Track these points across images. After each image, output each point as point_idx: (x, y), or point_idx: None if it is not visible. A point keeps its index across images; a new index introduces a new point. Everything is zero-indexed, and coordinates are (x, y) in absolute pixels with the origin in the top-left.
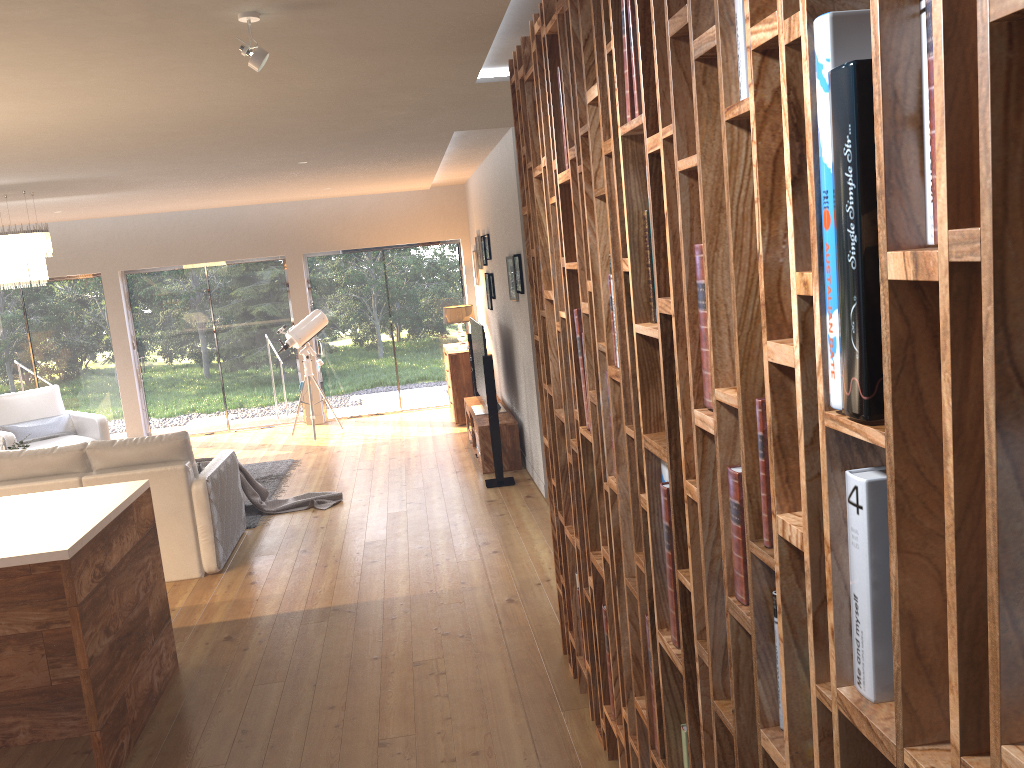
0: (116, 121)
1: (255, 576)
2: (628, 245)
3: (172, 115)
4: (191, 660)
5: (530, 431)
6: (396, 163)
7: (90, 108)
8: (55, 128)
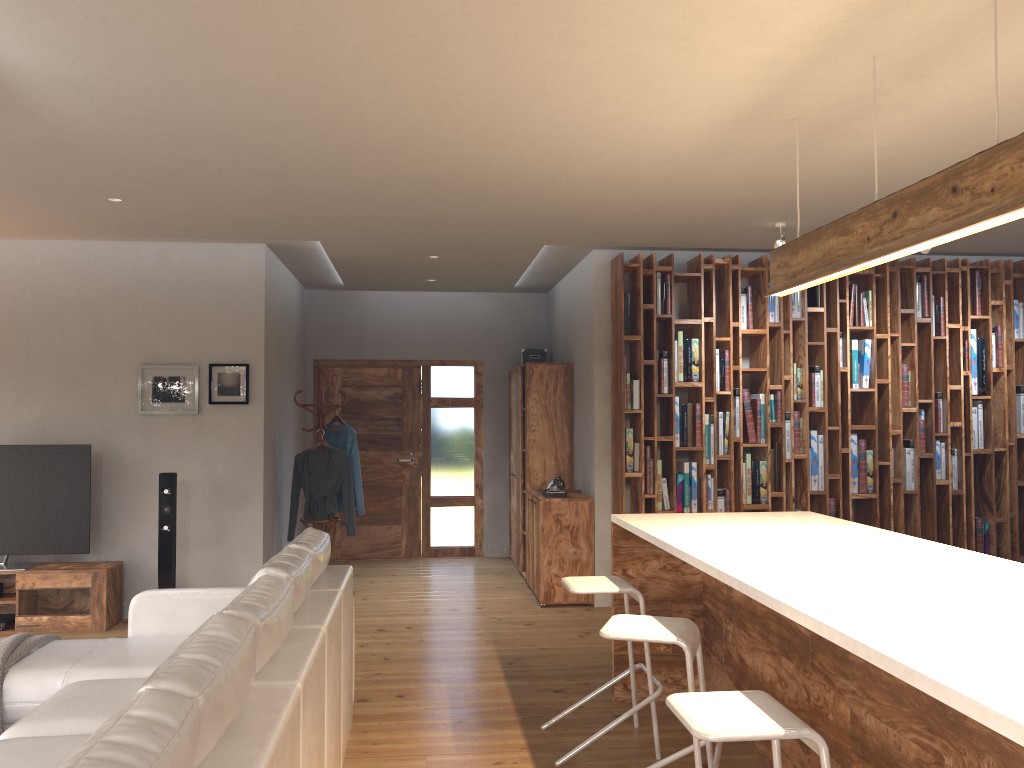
0: (536, 178)
1: (377, 697)
2: (849, 363)
3: (538, 192)
4: (603, 698)
5: (188, 559)
6: (58, 224)
7: (608, 180)
8: (532, 161)
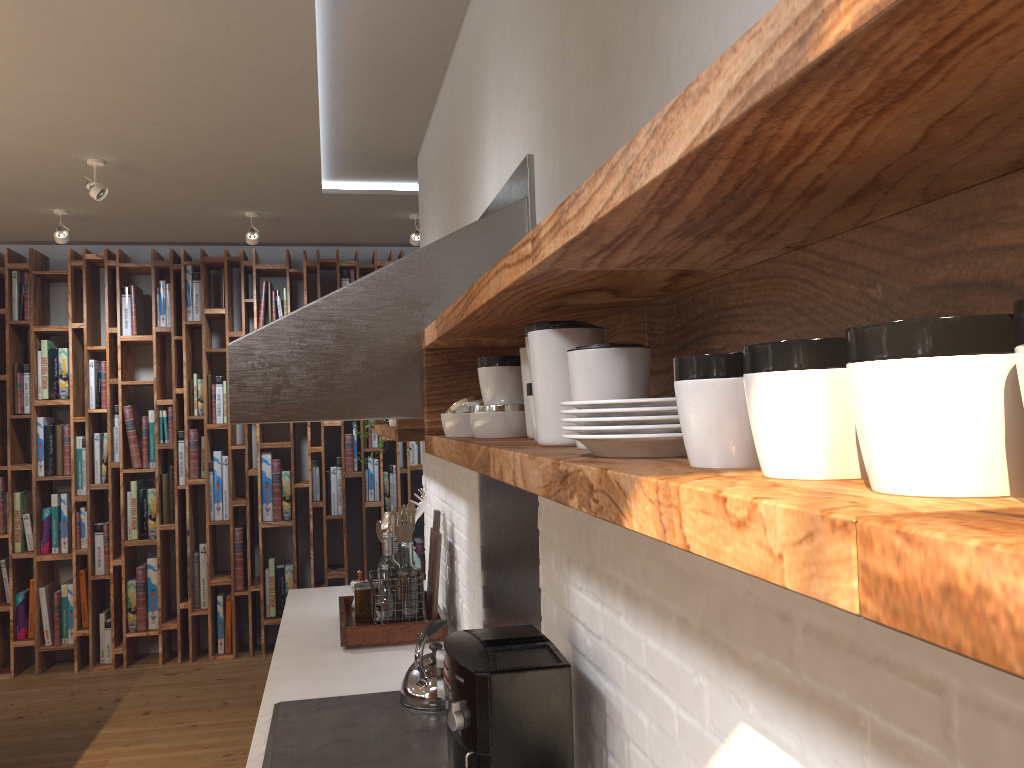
0: None
1: None
2: None
3: None
4: None
5: None
6: None
7: None
8: None
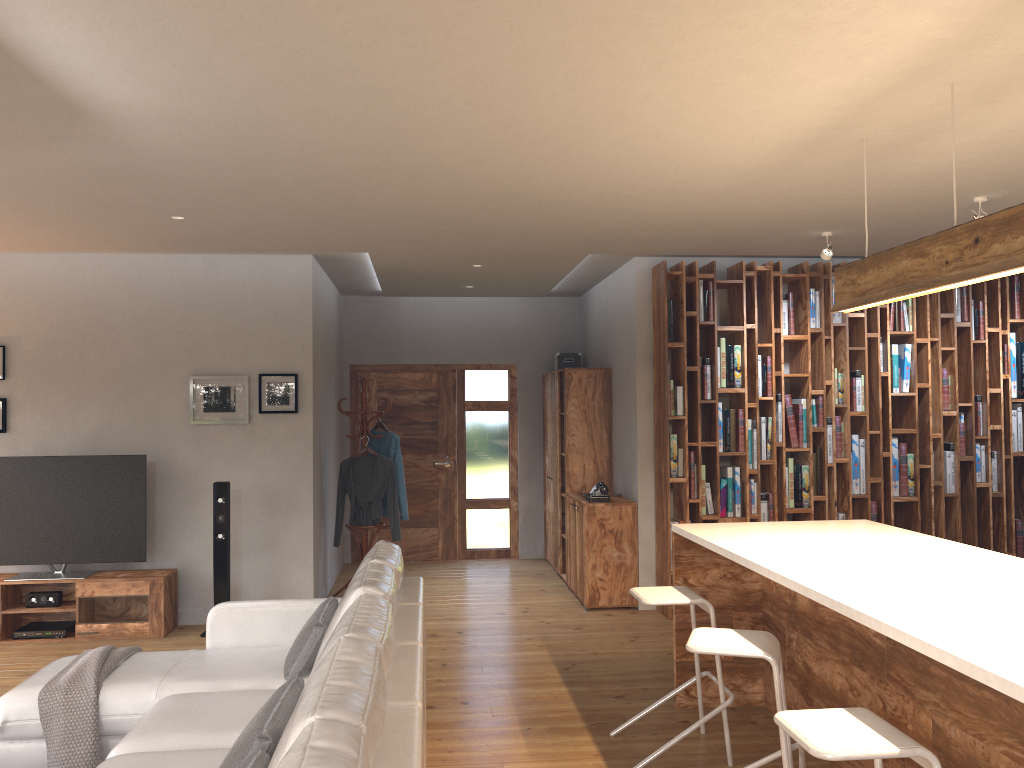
0: (595, 195)
1: (443, 704)
2: (889, 367)
3: (594, 207)
4: (665, 703)
5: (240, 566)
6: (115, 240)
7: (665, 196)
8: (595, 179)
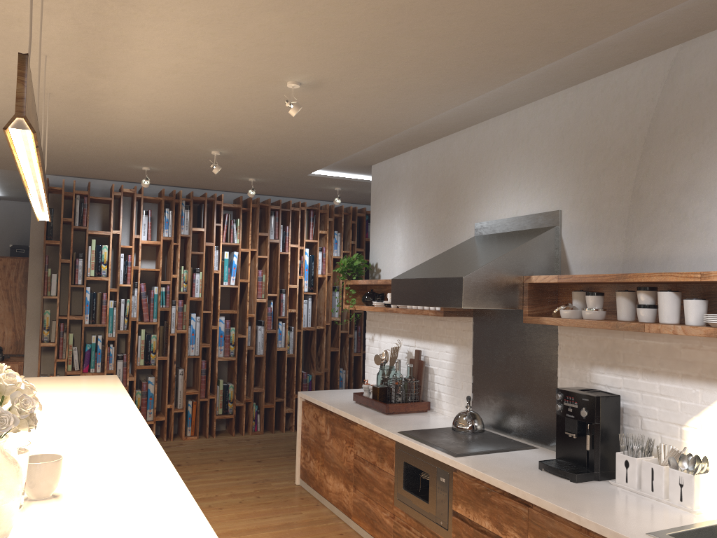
0: None
1: None
2: (221, 267)
3: None
4: None
5: None
6: None
7: None
8: None
